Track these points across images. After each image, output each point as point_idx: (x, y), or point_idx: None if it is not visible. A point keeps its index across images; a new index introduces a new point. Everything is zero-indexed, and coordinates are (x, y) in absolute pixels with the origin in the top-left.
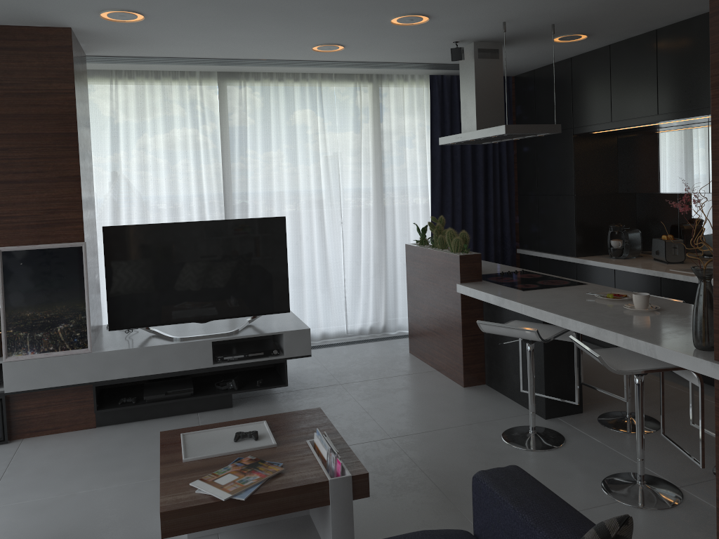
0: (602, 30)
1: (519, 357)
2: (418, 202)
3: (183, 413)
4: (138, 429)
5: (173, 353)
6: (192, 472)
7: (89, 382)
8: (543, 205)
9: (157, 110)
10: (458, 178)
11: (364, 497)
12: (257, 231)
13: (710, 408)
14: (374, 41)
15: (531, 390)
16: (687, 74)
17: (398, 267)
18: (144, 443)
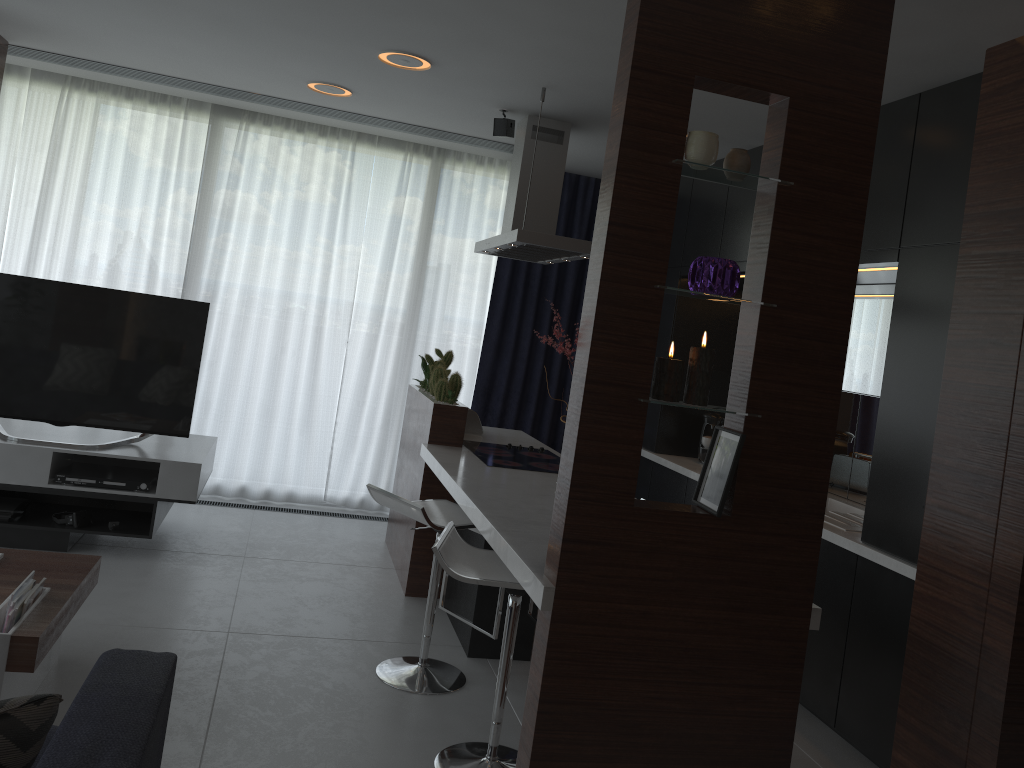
0: (702, 127)
1: None
2: (465, 335)
3: None
4: None
5: None
6: None
7: None
8: None
9: (119, 140)
10: (530, 313)
11: (24, 671)
12: (164, 315)
13: None
14: (387, 89)
15: (430, 603)
16: None
17: None
18: None
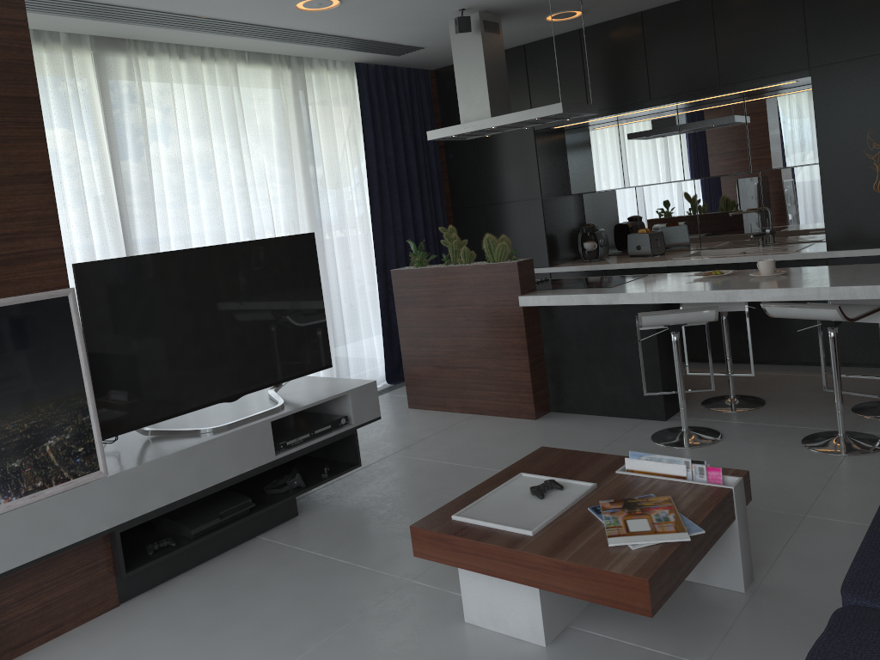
0: (602, 8)
1: (640, 357)
2: (357, 224)
3: (240, 543)
4: (203, 582)
5: (225, 450)
6: (573, 538)
7: (109, 527)
8: (494, 216)
9: None
10: (395, 192)
11: (749, 501)
12: (284, 255)
13: (768, 378)
14: None
15: (682, 383)
16: (683, 56)
17: (343, 311)
18: (250, 592)
